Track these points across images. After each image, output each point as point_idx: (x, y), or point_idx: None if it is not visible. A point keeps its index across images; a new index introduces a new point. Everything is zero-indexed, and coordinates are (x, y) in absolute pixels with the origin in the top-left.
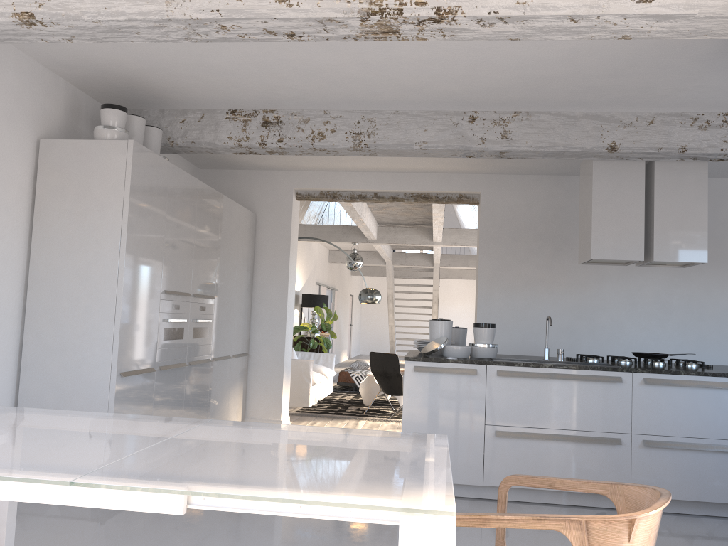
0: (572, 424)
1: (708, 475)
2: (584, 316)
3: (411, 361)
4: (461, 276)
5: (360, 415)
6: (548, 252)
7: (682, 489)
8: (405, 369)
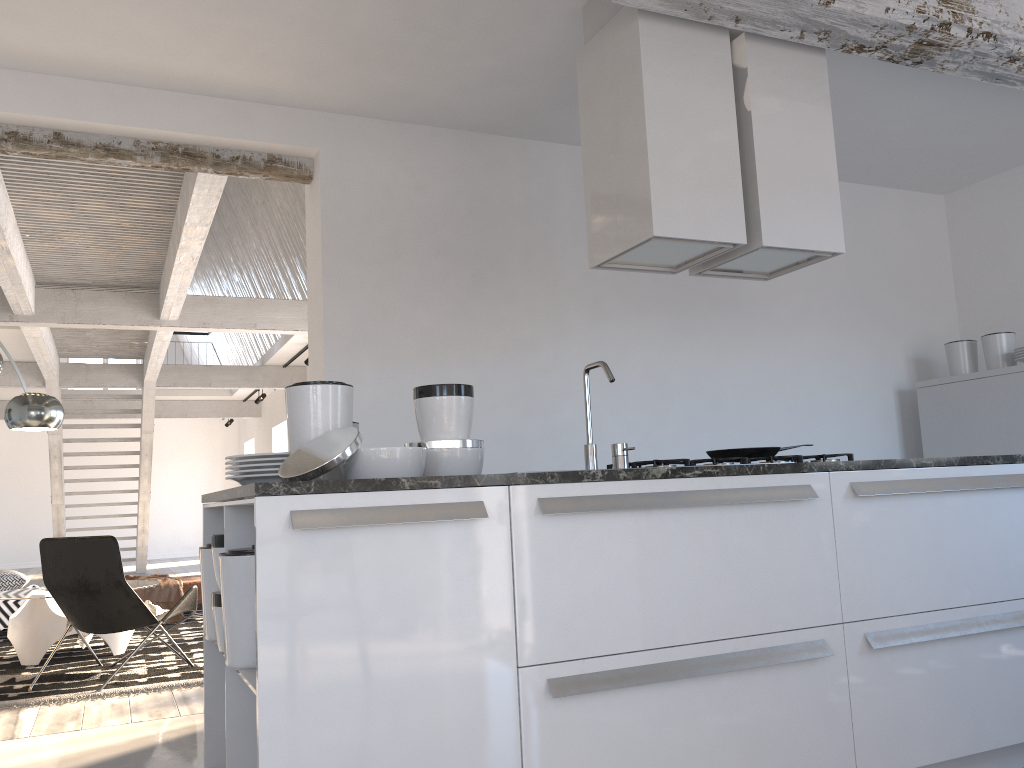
0: (727, 624)
1: (978, 691)
2: (536, 410)
3: (279, 497)
4: (185, 413)
5: (22, 695)
6: (462, 282)
7: (942, 735)
8: (261, 525)
